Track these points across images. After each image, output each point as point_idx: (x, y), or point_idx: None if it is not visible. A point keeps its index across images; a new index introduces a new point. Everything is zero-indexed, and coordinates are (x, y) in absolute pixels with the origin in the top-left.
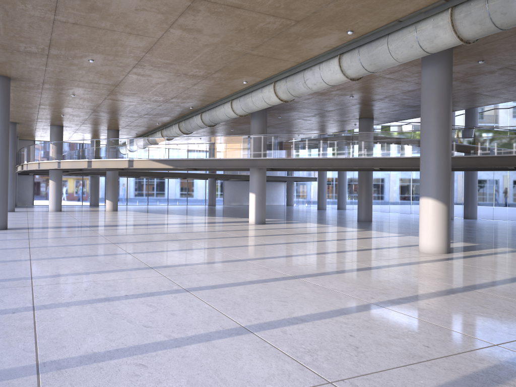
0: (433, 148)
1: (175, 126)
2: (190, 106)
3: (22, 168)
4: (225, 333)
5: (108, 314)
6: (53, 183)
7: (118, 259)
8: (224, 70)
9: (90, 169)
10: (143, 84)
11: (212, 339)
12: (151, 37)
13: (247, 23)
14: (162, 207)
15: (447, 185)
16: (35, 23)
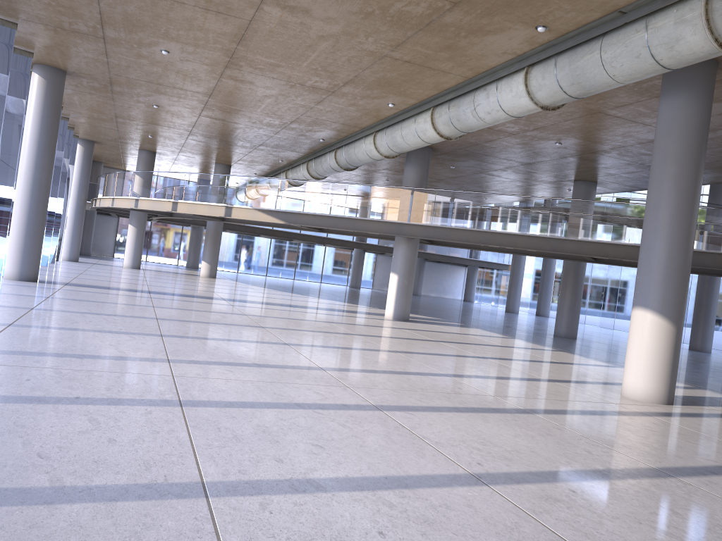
0: (662, 229)
1: (303, 166)
2: (320, 137)
3: (95, 203)
4: (159, 490)
5: (9, 424)
6: (133, 229)
7: (134, 342)
8: (357, 82)
9: (182, 214)
10: (247, 97)
11: (123, 499)
12: (239, 17)
13: (375, 2)
14: (282, 281)
15: (681, 292)
16: None
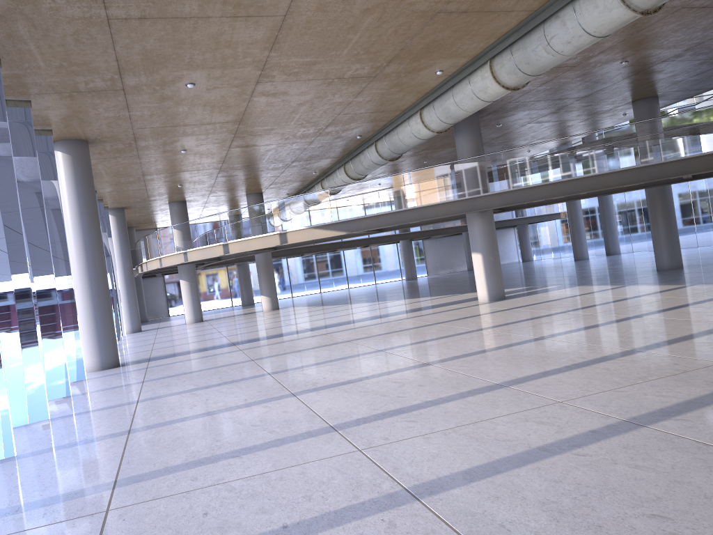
0: None
1: (340, 171)
2: (357, 134)
3: (141, 269)
4: None
5: None
6: (186, 284)
7: (274, 413)
8: (402, 56)
9: (231, 255)
10: (279, 111)
11: None
12: (272, 15)
13: None
14: (340, 293)
15: None
16: (82, 33)
